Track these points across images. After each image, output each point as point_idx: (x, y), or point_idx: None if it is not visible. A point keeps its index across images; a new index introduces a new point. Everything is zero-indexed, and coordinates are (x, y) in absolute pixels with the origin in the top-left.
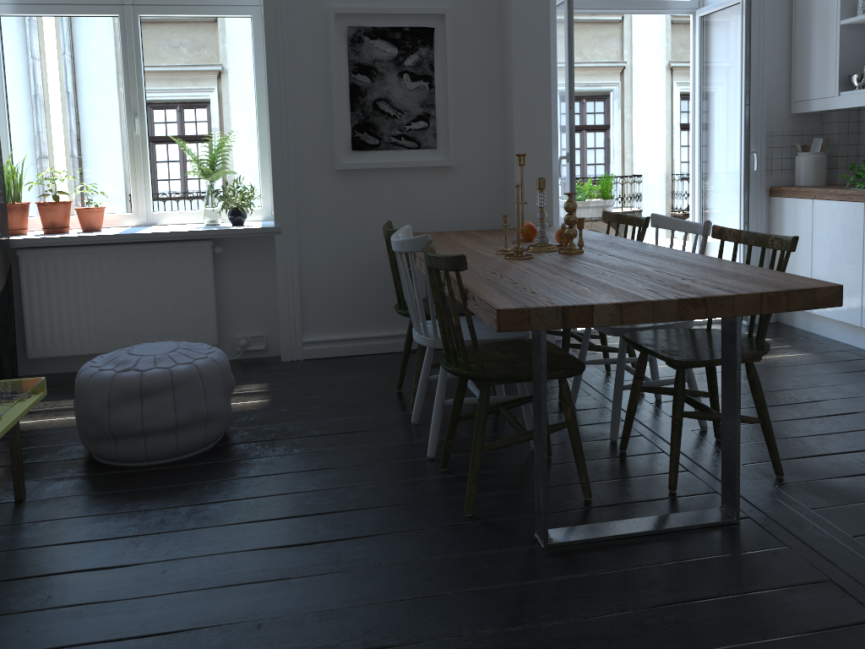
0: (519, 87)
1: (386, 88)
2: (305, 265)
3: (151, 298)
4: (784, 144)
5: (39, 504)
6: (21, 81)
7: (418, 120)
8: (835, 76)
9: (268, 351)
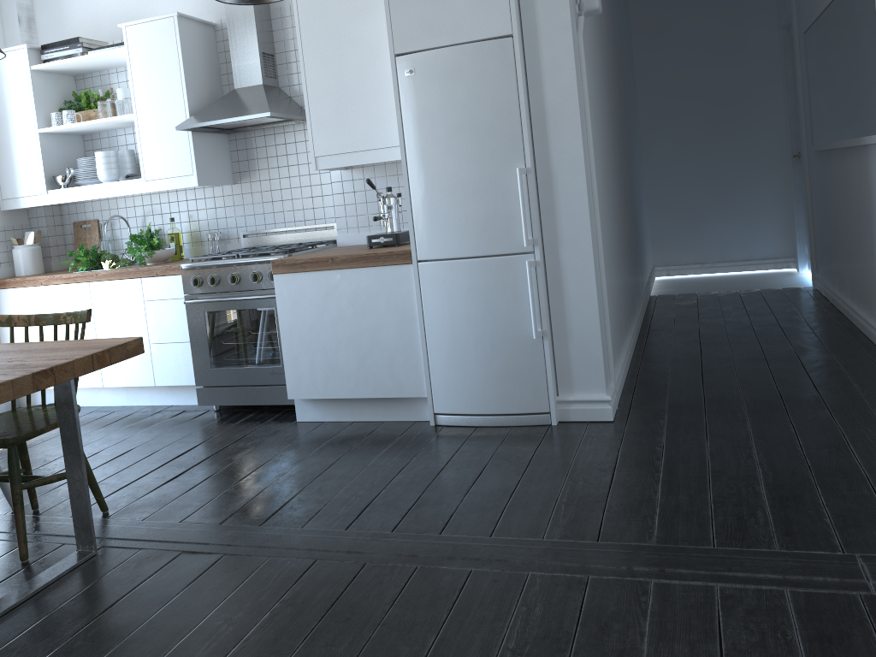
0: None
1: None
2: None
3: None
4: None
5: None
6: None
7: None
8: (42, 176)
9: None
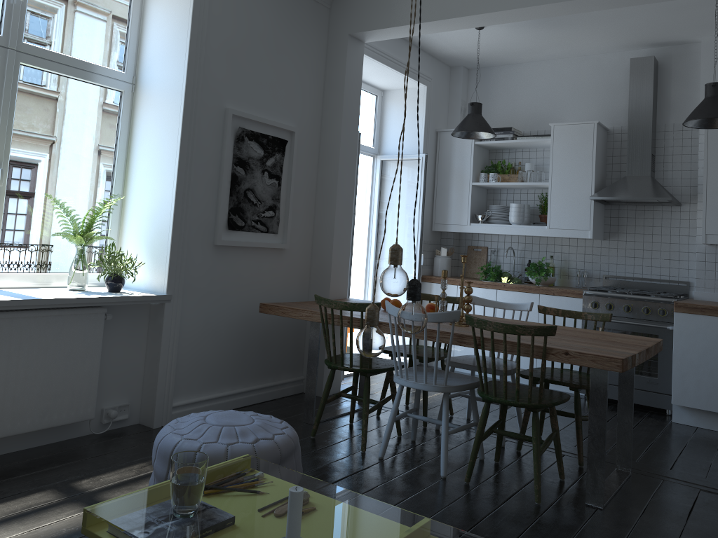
0: (340, 195)
1: (253, 181)
2: (181, 331)
3: (39, 372)
4: (428, 249)
5: None
6: None
7: (269, 209)
8: (468, 213)
9: (128, 420)
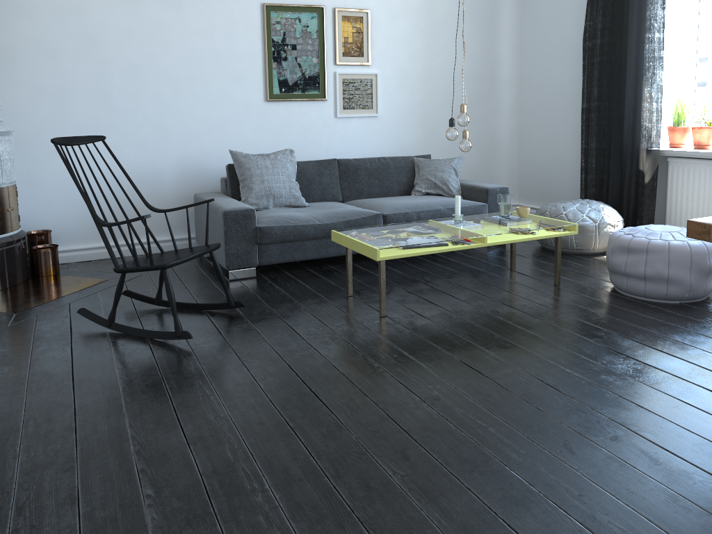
0: None
1: None
2: None
3: None
4: None
5: (559, 289)
6: (705, 41)
7: None
8: None
9: None
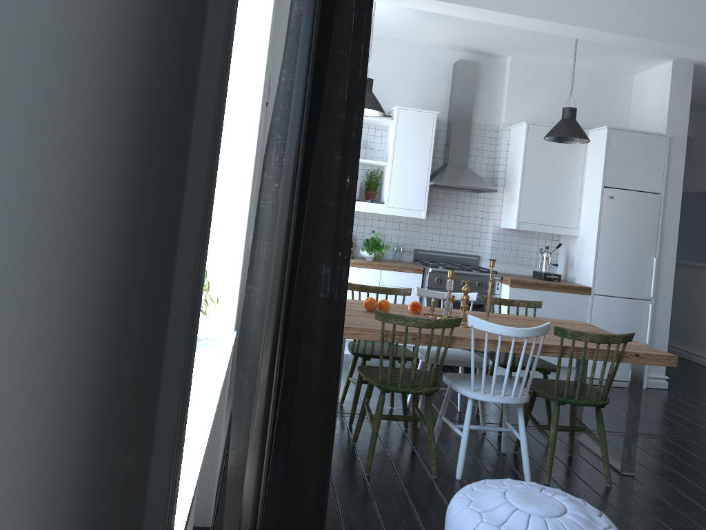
0: None
1: None
2: None
3: None
4: None
5: None
6: None
7: None
8: None
9: None
